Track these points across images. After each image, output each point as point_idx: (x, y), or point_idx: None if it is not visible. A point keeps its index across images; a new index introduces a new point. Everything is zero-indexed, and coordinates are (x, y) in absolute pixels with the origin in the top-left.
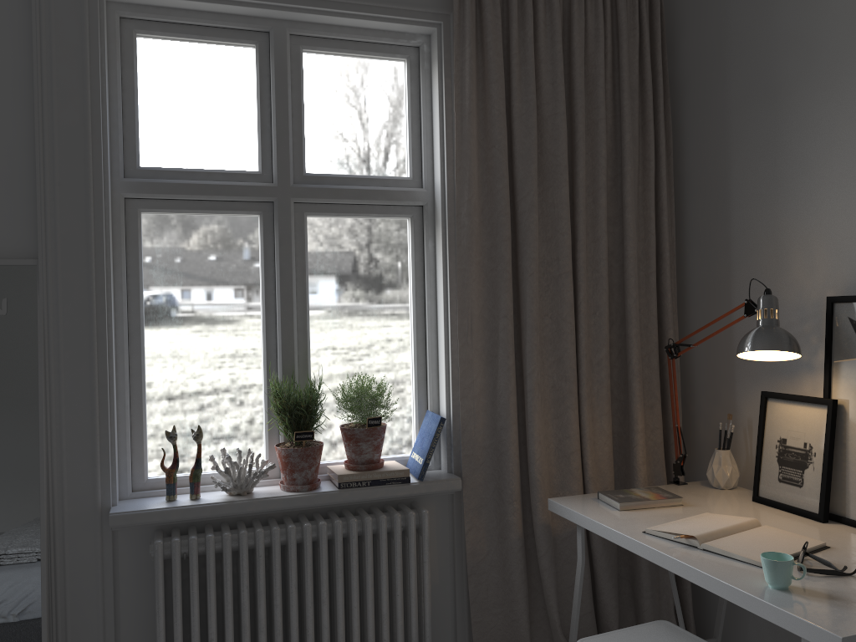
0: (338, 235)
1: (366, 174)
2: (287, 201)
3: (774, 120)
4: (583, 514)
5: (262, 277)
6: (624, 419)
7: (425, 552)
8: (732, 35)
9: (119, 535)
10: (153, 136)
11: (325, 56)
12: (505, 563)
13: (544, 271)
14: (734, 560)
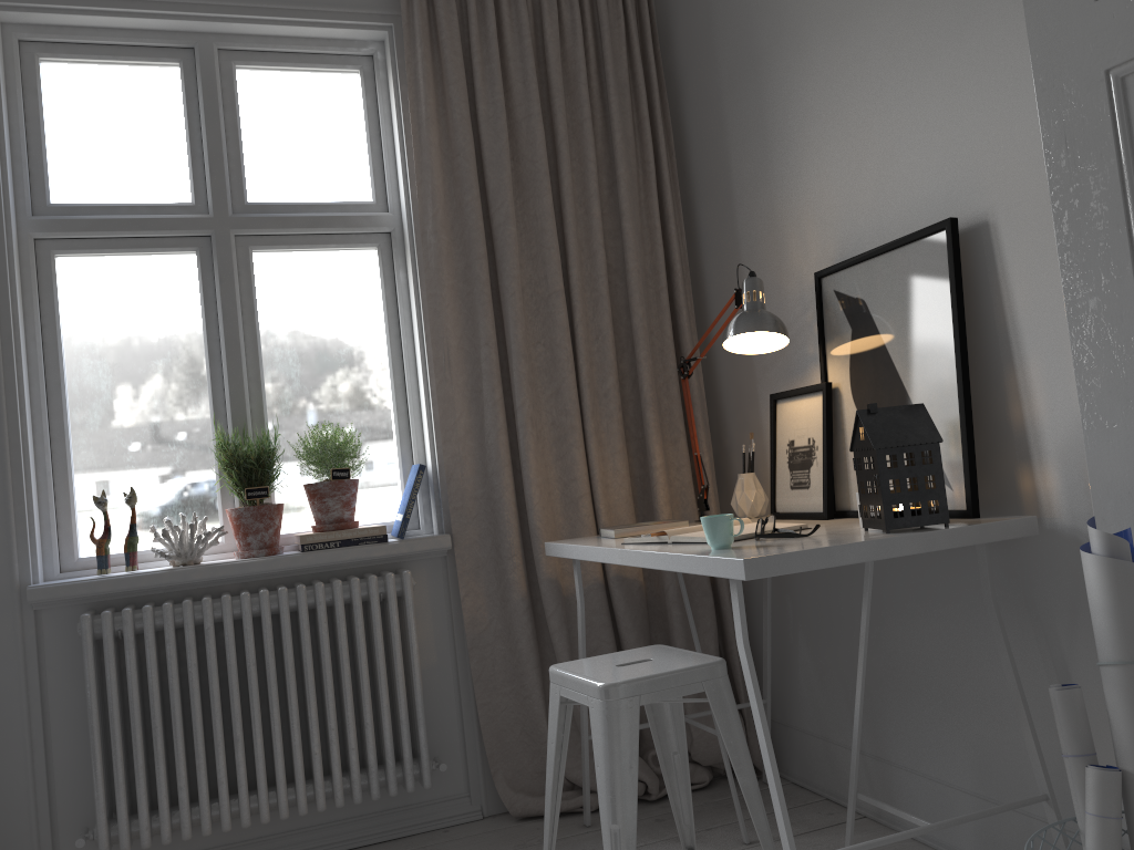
0: (292, 271)
1: (321, 201)
2: (226, 233)
3: (759, 96)
4: (570, 544)
5: (203, 322)
6: (645, 459)
7: (410, 620)
8: (716, 11)
9: (44, 618)
10: (65, 170)
11: (263, 72)
12: (510, 630)
13: (532, 293)
14: (697, 544)
